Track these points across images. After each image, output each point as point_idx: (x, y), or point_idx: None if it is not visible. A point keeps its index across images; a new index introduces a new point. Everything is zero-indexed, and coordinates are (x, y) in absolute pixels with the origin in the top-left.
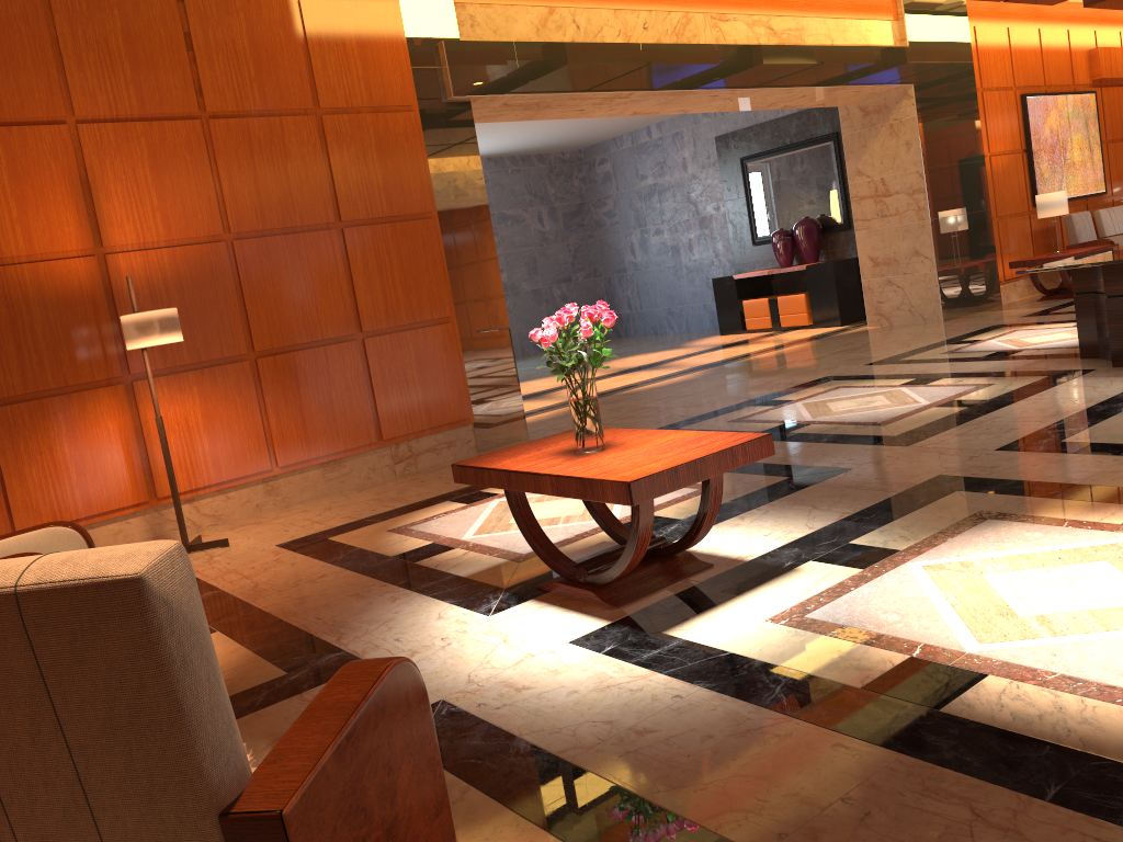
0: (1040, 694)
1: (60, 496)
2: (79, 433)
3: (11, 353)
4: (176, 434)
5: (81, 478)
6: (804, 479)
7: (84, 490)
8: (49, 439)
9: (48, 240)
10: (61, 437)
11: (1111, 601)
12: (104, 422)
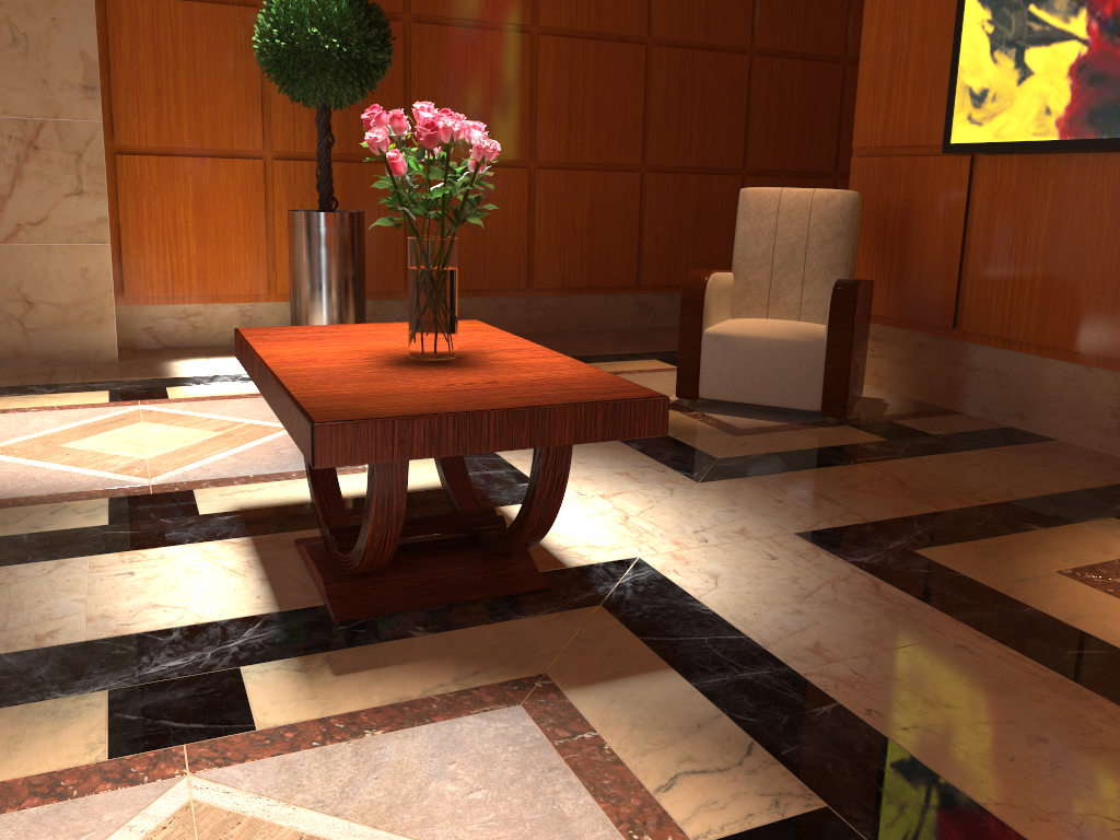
0: None
1: None
2: None
3: None
4: None
5: None
6: None
7: None
8: None
9: None
10: None
11: (158, 427)
12: None
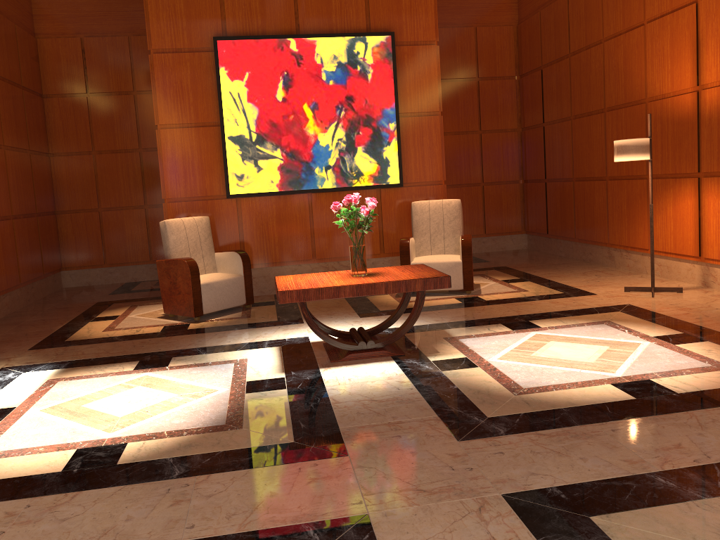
0: (110, 370)
1: (666, 236)
2: (676, 203)
3: (659, 150)
4: (716, 219)
5: (674, 230)
6: (464, 418)
7: (674, 237)
8: (666, 202)
9: (679, 82)
10: (669, 203)
11: (104, 400)
12: (686, 200)
